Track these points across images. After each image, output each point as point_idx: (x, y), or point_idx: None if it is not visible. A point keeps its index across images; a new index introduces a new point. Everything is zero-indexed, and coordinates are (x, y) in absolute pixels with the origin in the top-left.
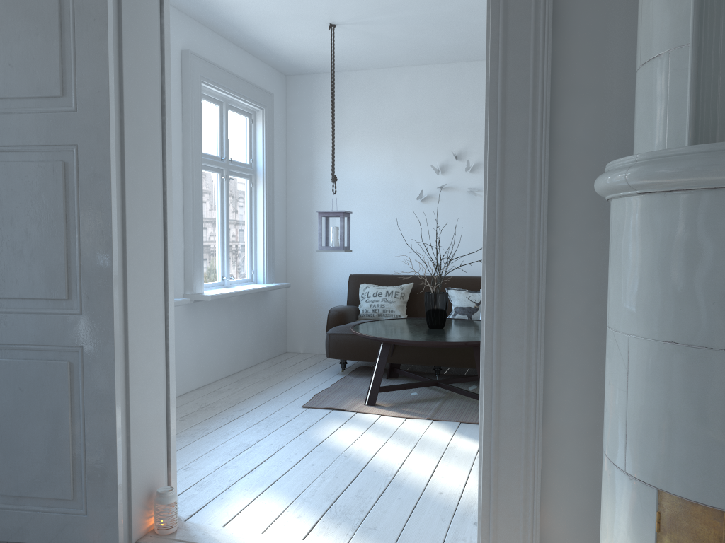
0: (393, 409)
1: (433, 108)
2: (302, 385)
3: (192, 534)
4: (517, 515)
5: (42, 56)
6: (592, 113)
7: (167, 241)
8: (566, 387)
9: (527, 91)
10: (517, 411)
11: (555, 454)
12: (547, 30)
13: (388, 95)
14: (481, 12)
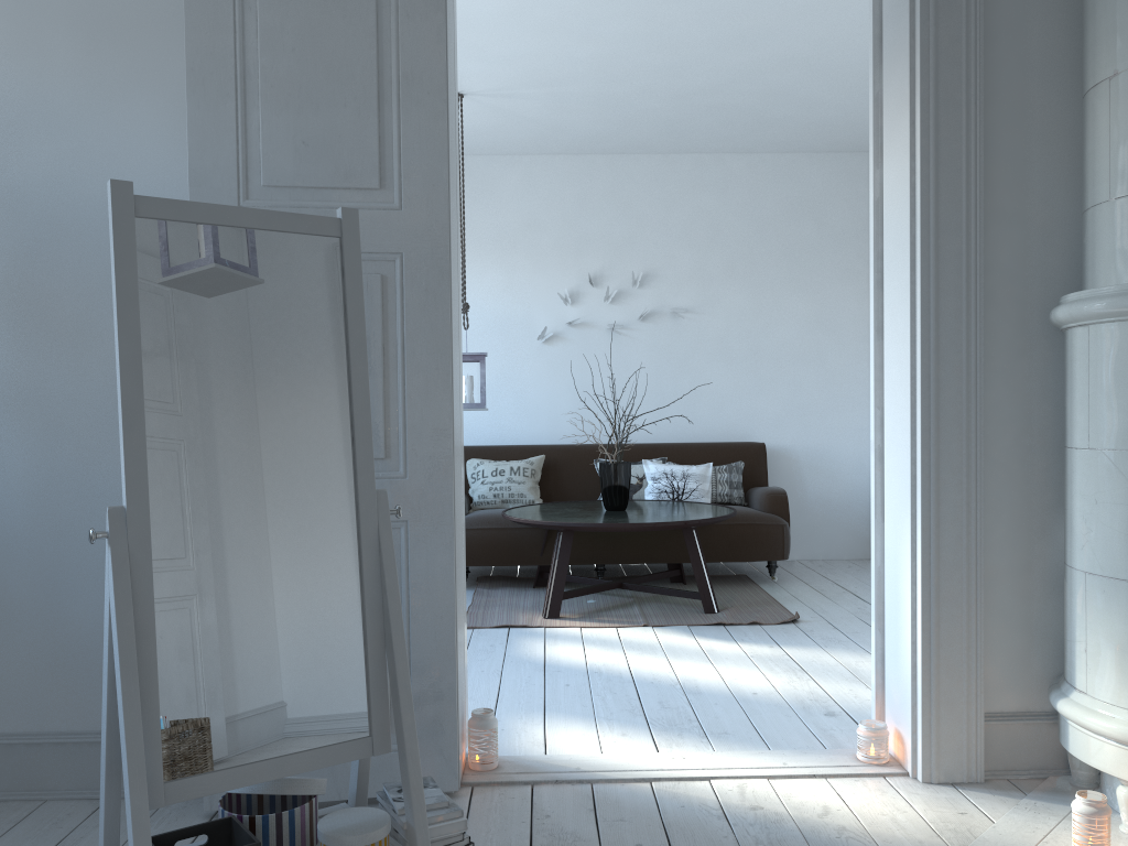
0: (588, 620)
1: (557, 214)
2: None
3: (524, 765)
4: (960, 666)
5: (352, 134)
6: (1015, 239)
7: (459, 383)
8: (997, 524)
9: (960, 214)
10: (957, 553)
11: (988, 597)
12: (979, 153)
13: (492, 193)
14: (662, 96)
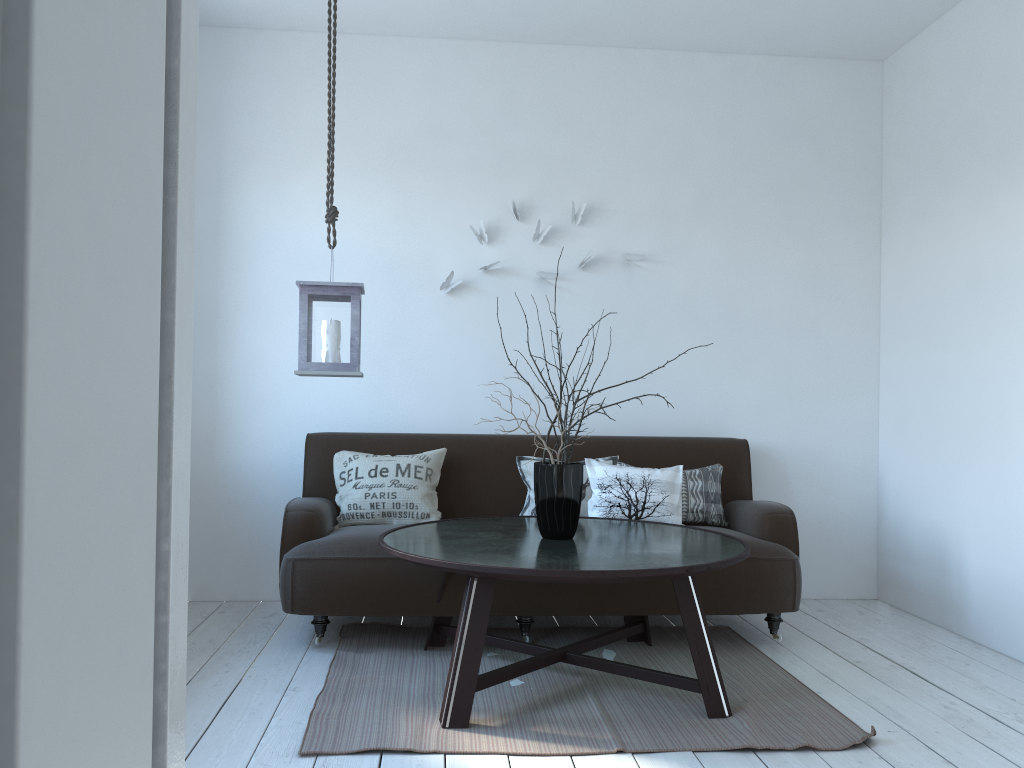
0: (518, 733)
1: (472, 121)
2: (252, 687)
3: None
4: None
5: None
6: None
7: (176, 166)
8: None
9: None
10: None
11: None
12: None
13: (383, 88)
14: None
